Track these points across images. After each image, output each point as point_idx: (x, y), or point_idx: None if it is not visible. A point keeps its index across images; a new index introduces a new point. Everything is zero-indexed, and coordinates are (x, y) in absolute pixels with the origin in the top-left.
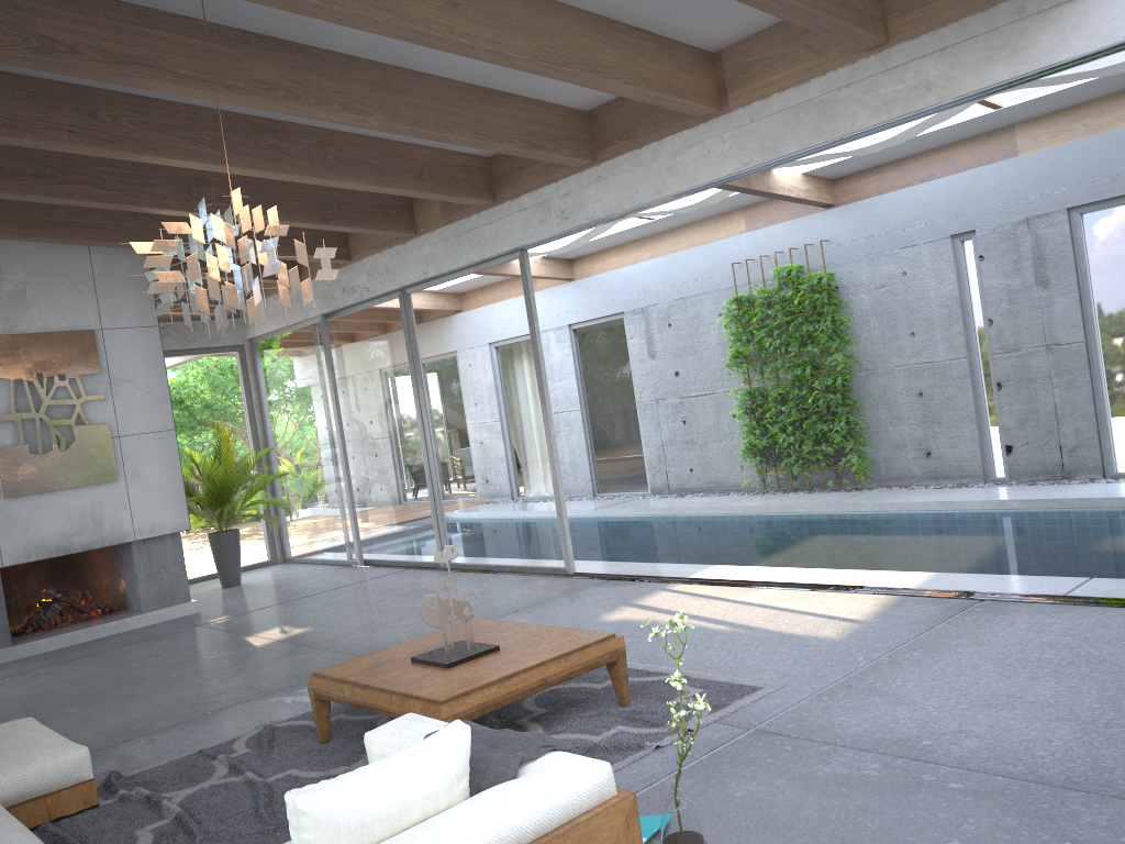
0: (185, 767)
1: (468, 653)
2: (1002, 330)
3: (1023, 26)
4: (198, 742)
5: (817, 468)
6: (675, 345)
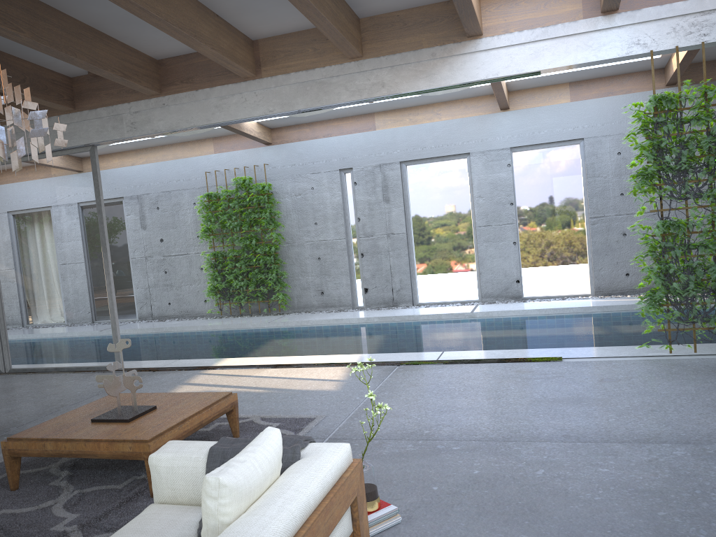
0: None
1: (137, 412)
2: (365, 224)
3: (434, 63)
4: None
5: (257, 301)
6: (161, 221)
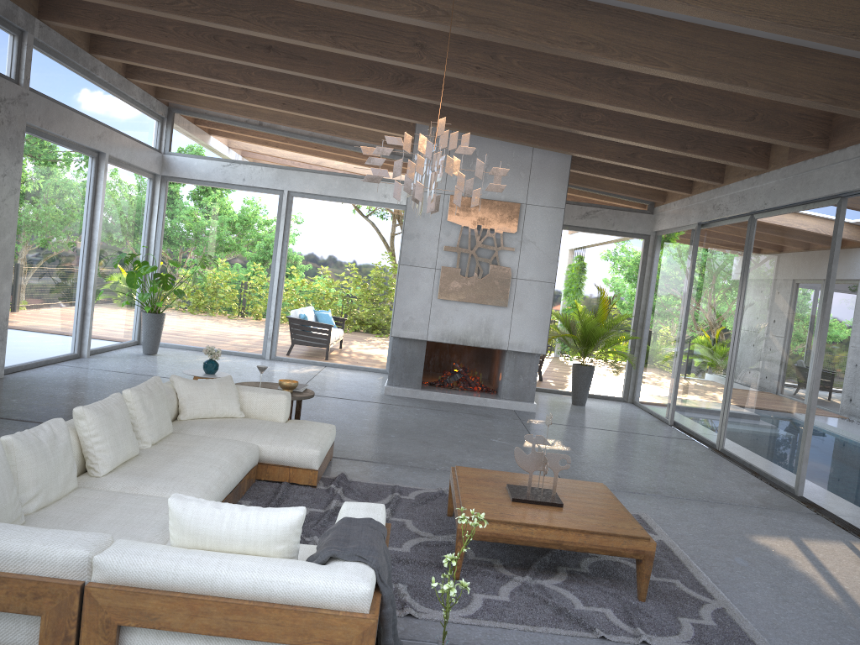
0: (375, 490)
1: (537, 498)
2: None
3: None
4: (404, 481)
5: None
6: None
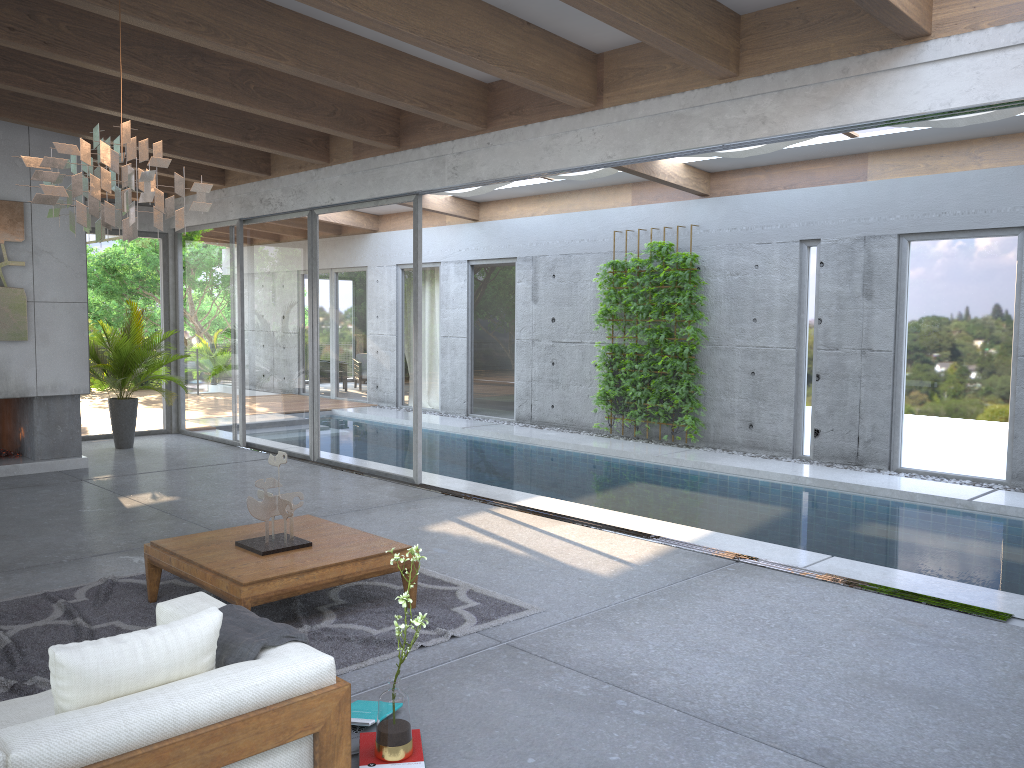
0: (27, 606)
1: (284, 545)
2: (828, 329)
3: (845, 85)
4: (46, 585)
5: (657, 423)
6: (555, 294)
